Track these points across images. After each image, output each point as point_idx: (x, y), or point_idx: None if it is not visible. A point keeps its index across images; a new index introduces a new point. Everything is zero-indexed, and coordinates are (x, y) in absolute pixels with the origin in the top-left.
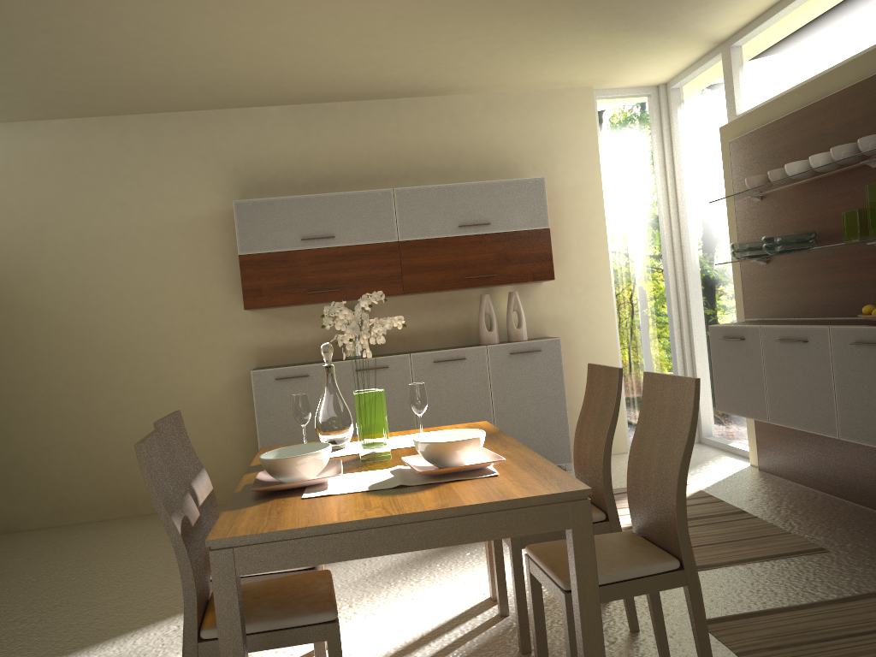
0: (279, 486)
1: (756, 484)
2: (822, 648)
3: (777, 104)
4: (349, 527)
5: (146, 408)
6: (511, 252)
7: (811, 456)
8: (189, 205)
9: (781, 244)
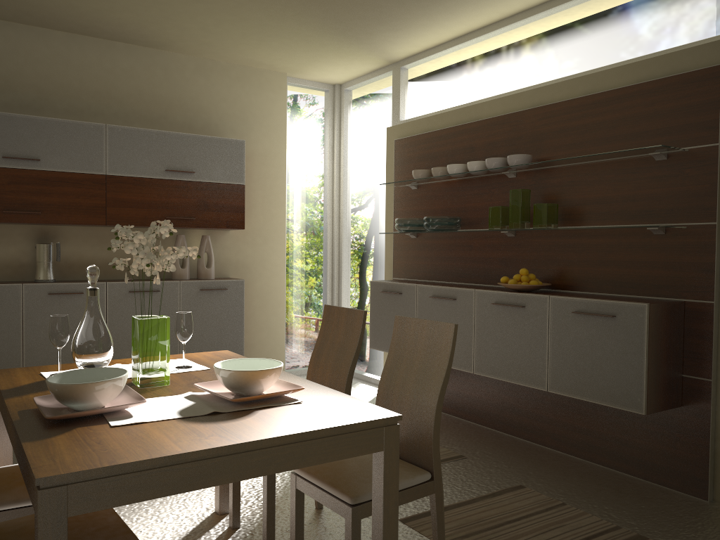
0: (79, 413)
1: None
2: (495, 533)
3: (437, 119)
4: (196, 457)
5: None
6: (211, 201)
7: None
8: None
9: (439, 224)
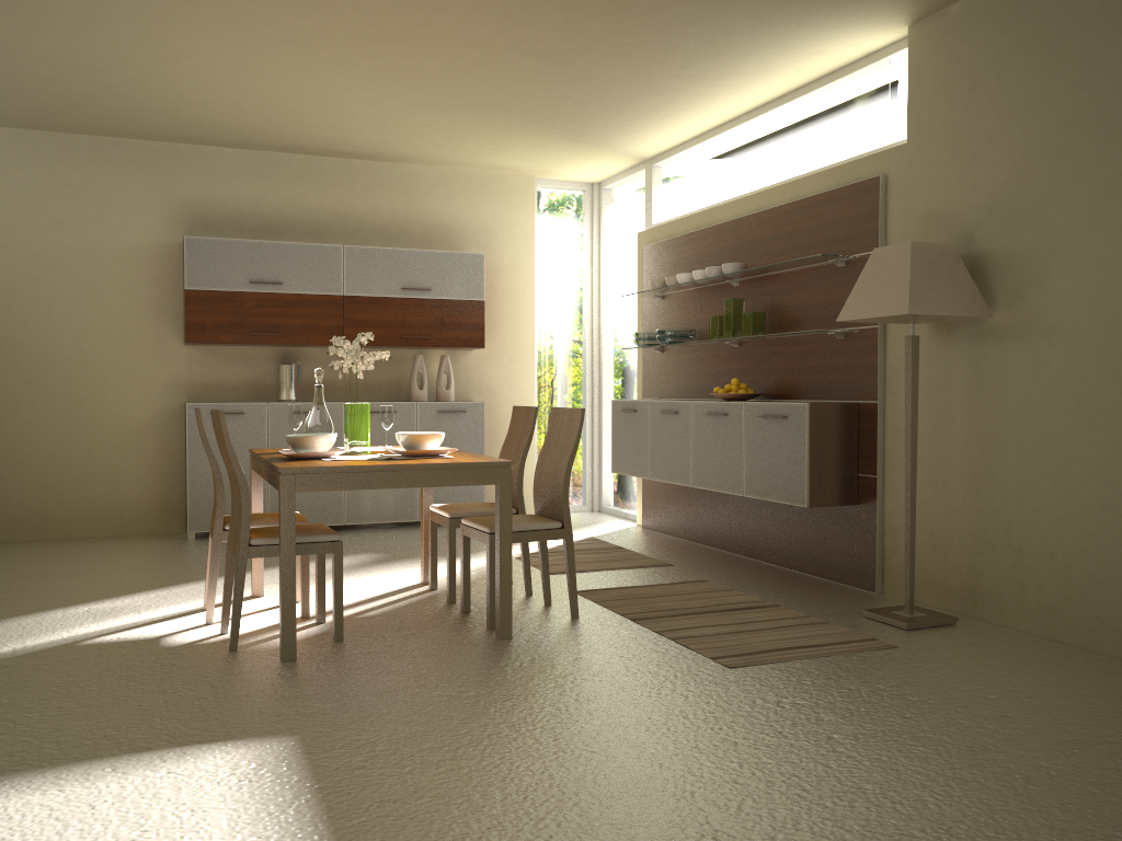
0: (304, 453)
1: (637, 535)
2: (649, 599)
3: (679, 223)
4: (367, 469)
5: (65, 431)
6: (448, 319)
7: (679, 511)
8: (132, 233)
9: (669, 336)
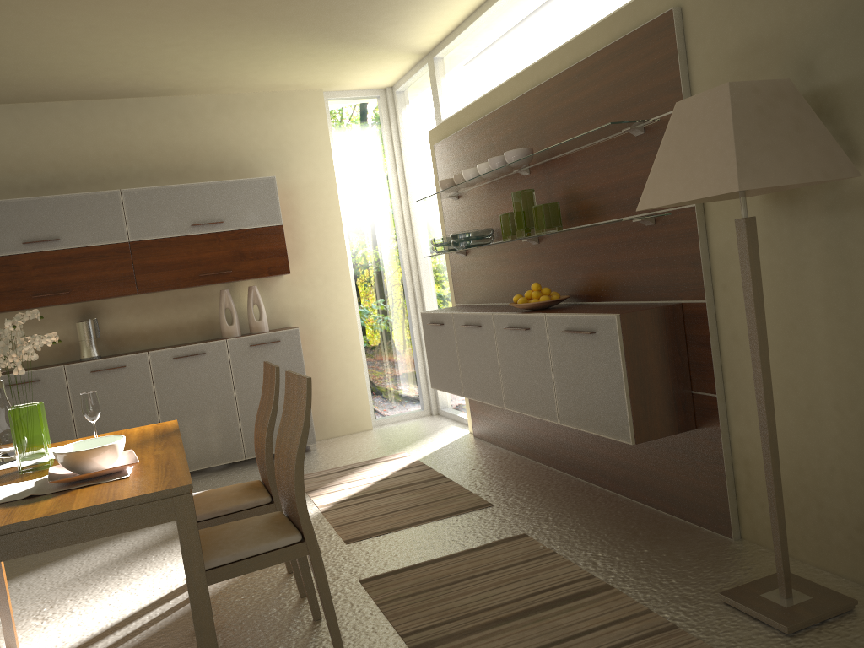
0: None
1: (466, 450)
2: (447, 590)
3: (464, 115)
4: None
5: None
6: (247, 249)
7: (505, 422)
8: None
9: (463, 240)
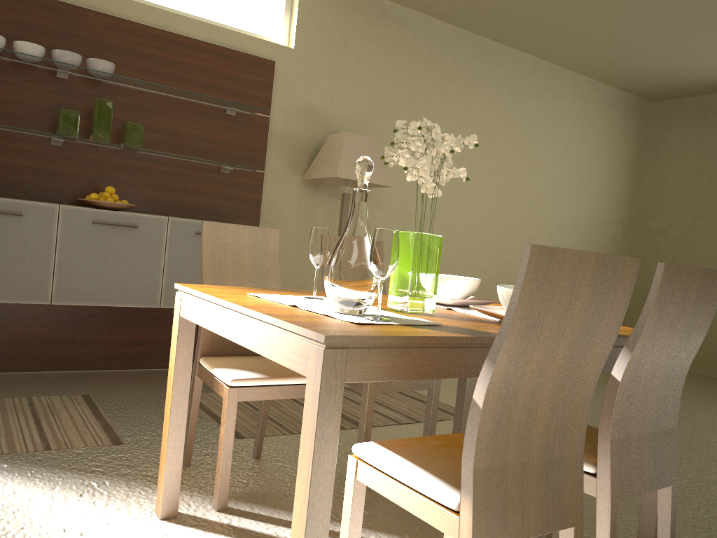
0: None
1: None
2: (276, 416)
3: None
4: None
5: None
6: None
7: None
8: None
9: None
